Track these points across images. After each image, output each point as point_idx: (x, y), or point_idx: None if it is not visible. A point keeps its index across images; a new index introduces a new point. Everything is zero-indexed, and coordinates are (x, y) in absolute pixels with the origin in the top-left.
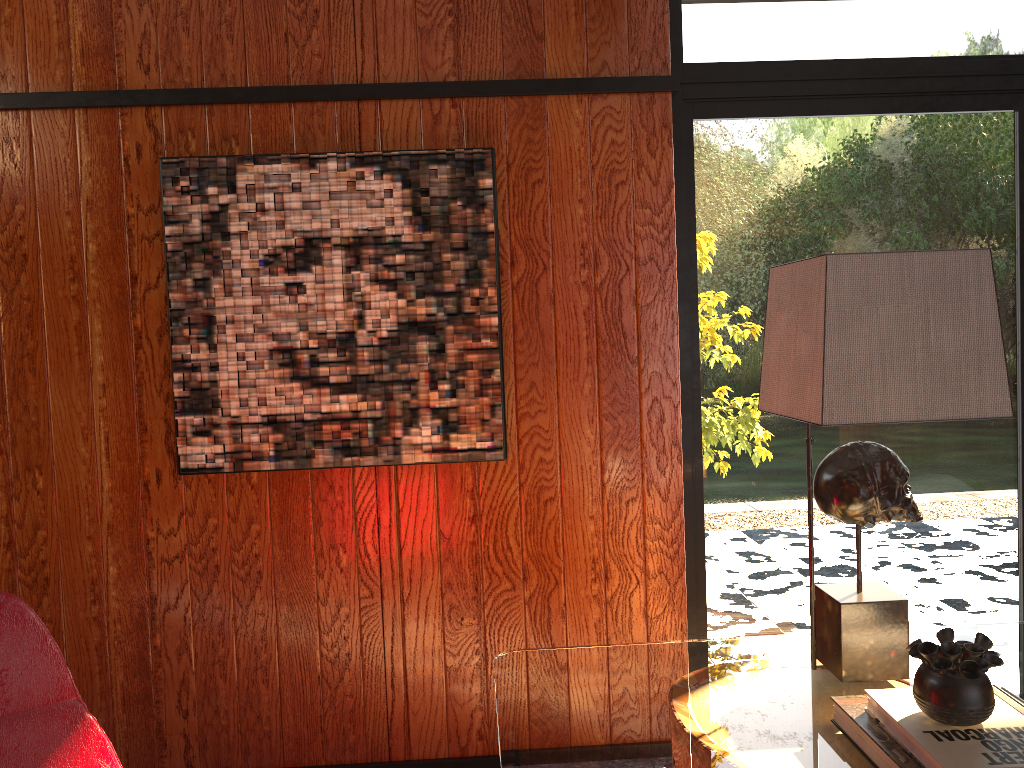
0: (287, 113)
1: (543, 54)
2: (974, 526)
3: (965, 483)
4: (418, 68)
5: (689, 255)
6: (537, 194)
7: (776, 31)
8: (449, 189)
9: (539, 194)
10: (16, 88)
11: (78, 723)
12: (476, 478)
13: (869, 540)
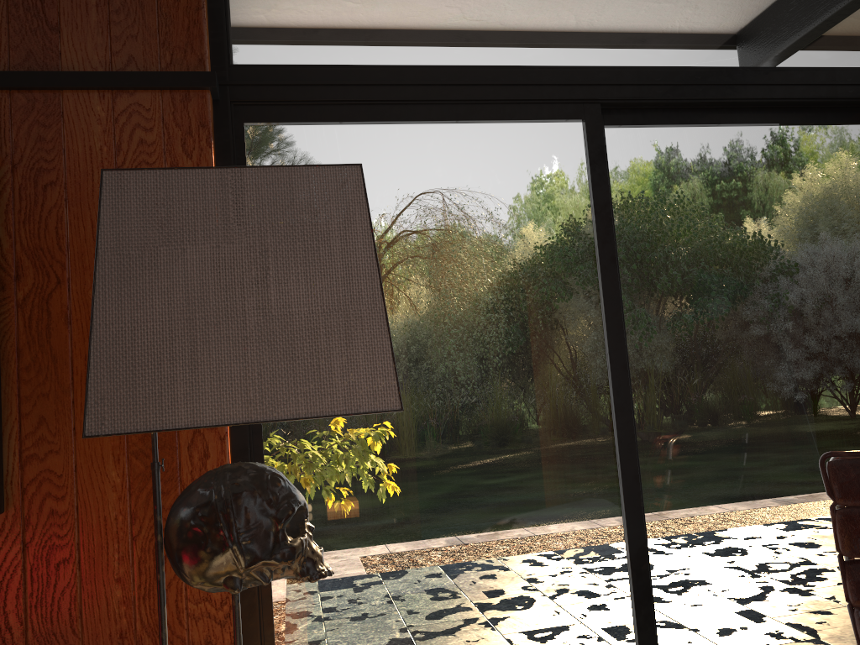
0: None
1: (58, 46)
2: (579, 556)
3: (565, 508)
4: None
5: None
6: (50, 198)
7: (332, 36)
8: None
9: (52, 198)
10: None
11: None
12: None
13: (465, 581)
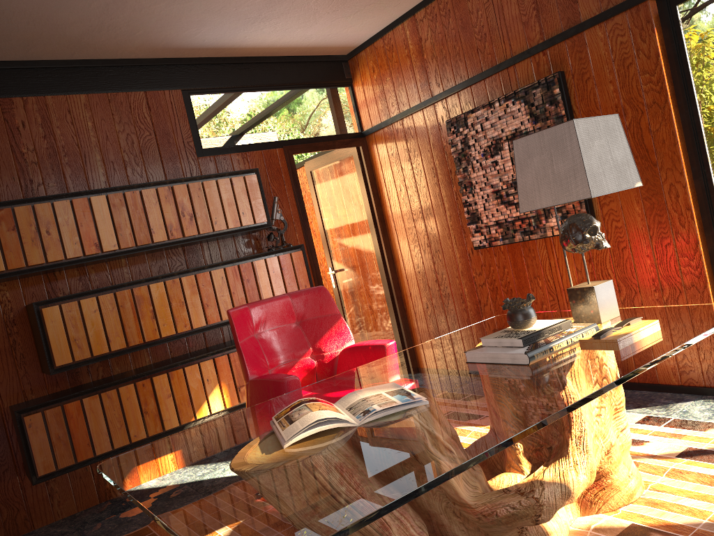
0: (483, 84)
1: (578, 10)
2: None
3: None
4: (526, 42)
5: (688, 90)
6: (588, 86)
7: None
8: (544, 99)
9: (589, 85)
10: (407, 107)
11: (339, 319)
12: None
13: None
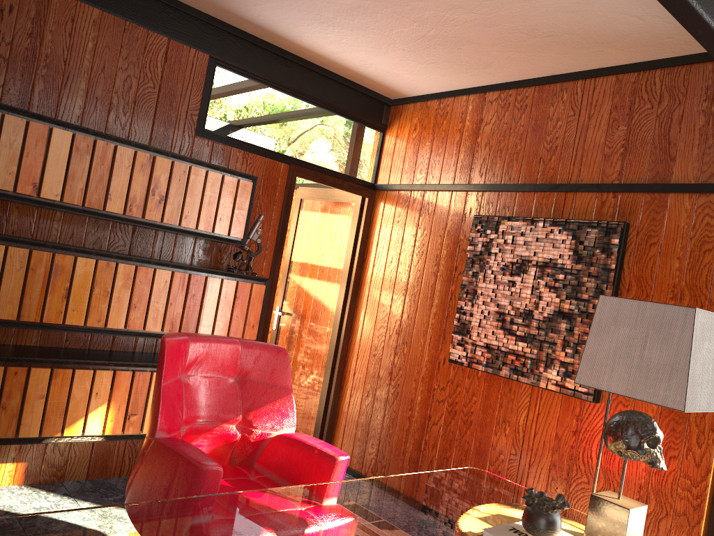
0: (532, 197)
1: (672, 168)
2: None
3: None
4: (599, 176)
5: None
6: (651, 251)
7: None
8: (596, 242)
9: (652, 251)
10: (435, 182)
11: (288, 395)
12: (581, 409)
13: None
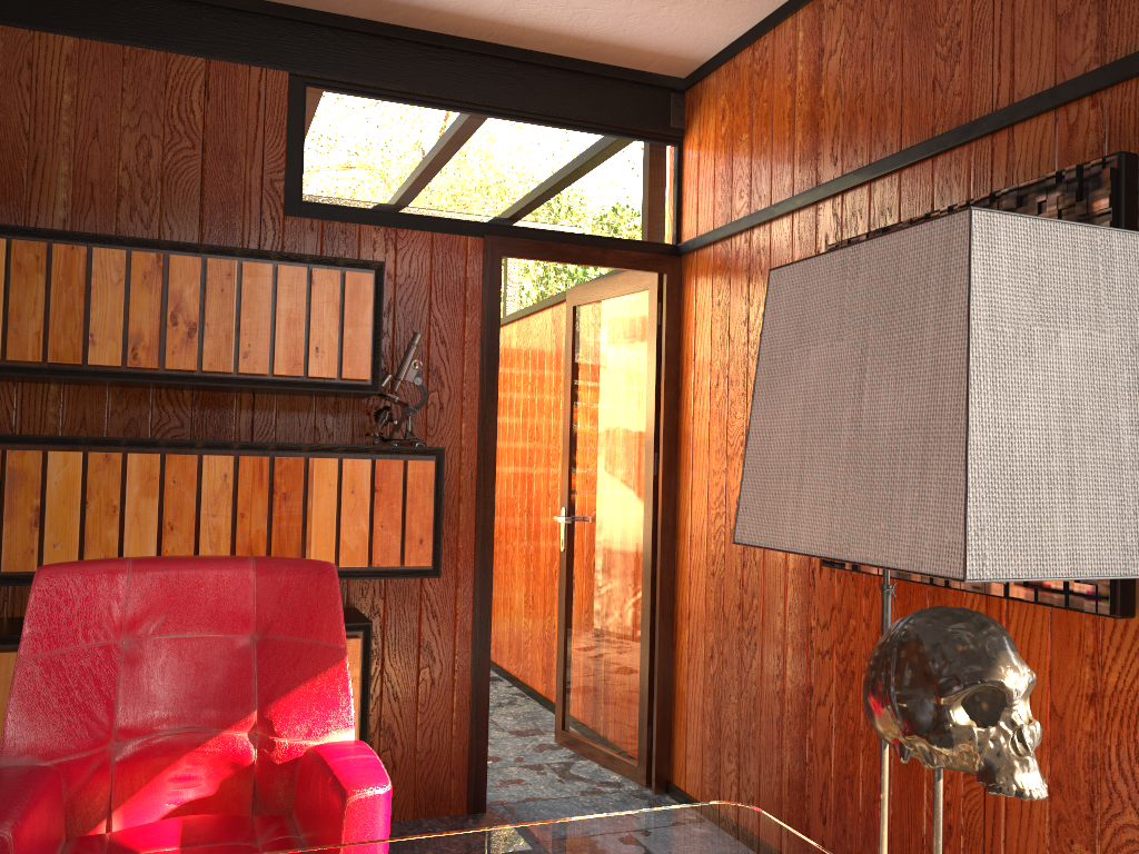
0: (929, 170)
1: None
2: None
3: None
4: (1056, 69)
5: None
6: None
7: None
8: None
9: None
10: (764, 205)
11: (338, 662)
12: (1098, 639)
13: None
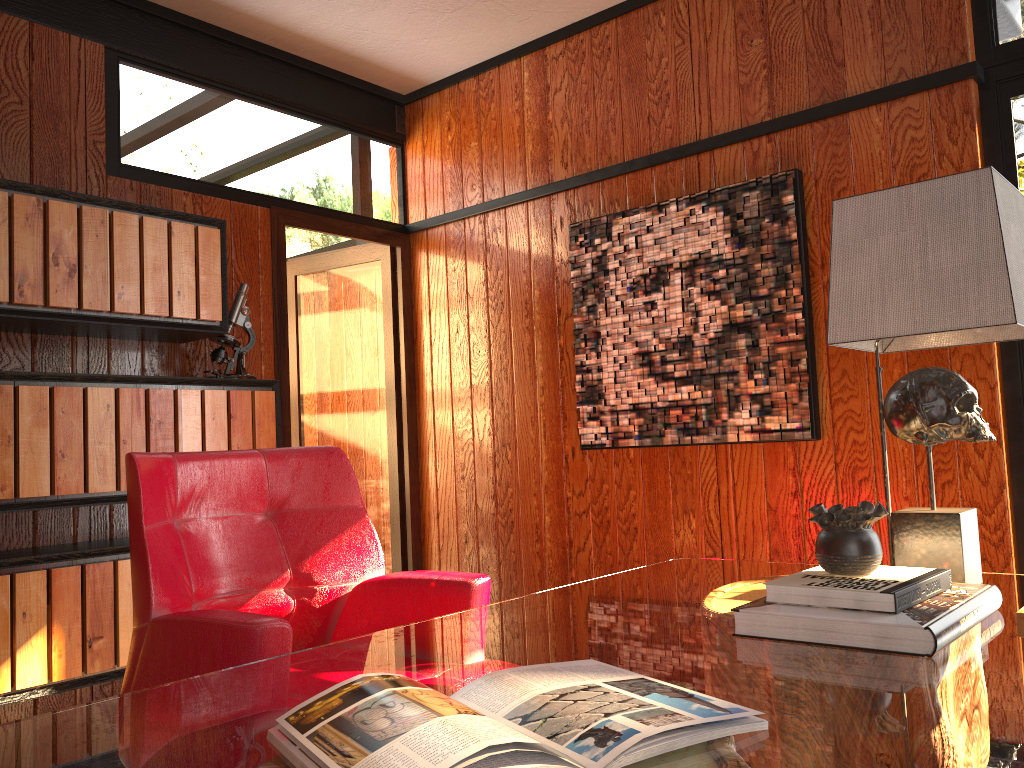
0: (649, 175)
1: (843, 78)
2: None
3: None
4: (741, 117)
5: None
6: None
7: None
8: (761, 210)
9: None
10: (498, 195)
11: (361, 519)
12: (796, 458)
13: None
